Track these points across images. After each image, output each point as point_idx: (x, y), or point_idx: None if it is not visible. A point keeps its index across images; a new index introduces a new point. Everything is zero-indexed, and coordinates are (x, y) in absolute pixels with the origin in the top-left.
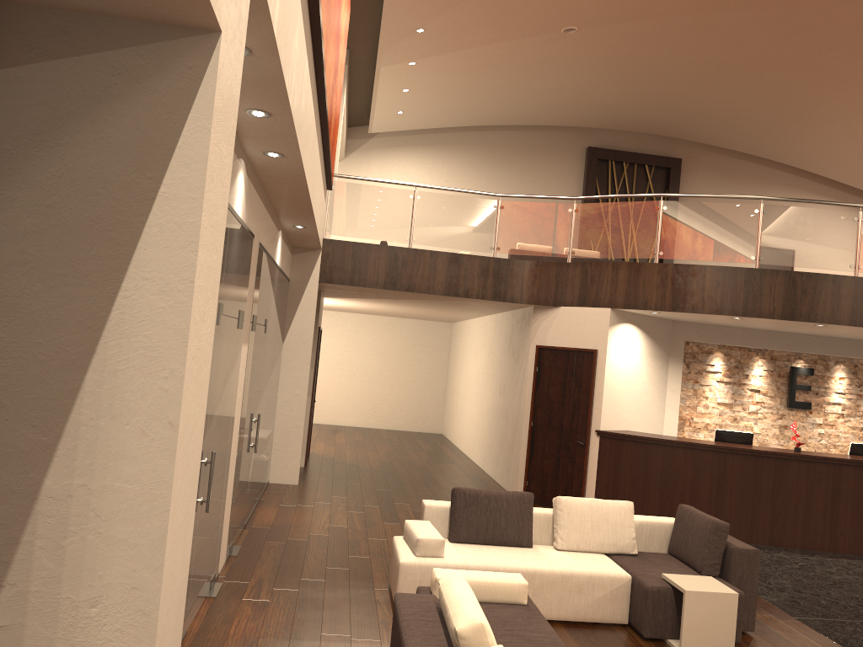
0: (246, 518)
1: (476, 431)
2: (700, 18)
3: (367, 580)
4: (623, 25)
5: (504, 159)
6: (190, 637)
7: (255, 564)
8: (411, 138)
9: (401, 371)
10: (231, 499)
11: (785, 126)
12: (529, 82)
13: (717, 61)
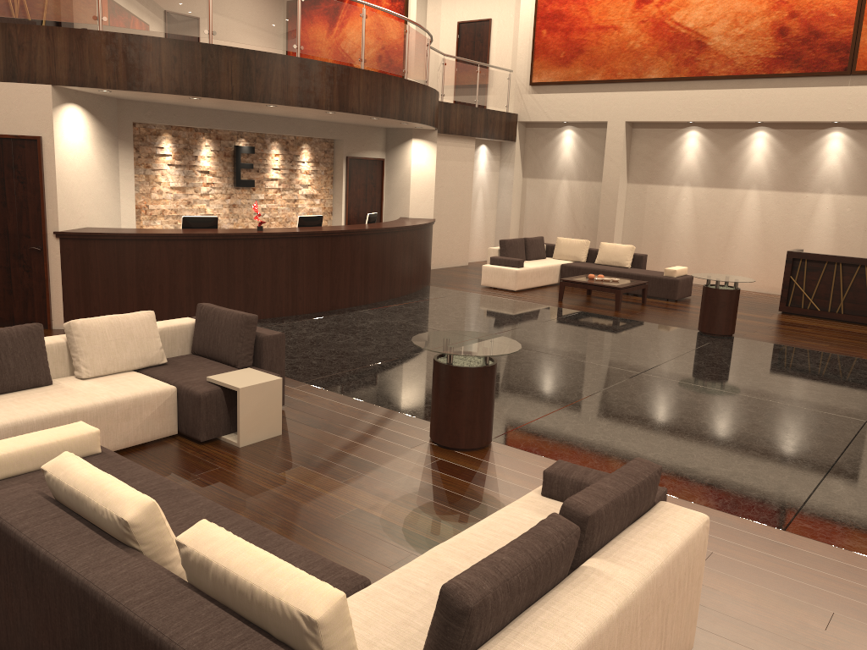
0: None
1: None
2: None
3: None
4: None
5: None
6: None
7: None
8: None
9: None
10: None
11: None
12: None
13: None
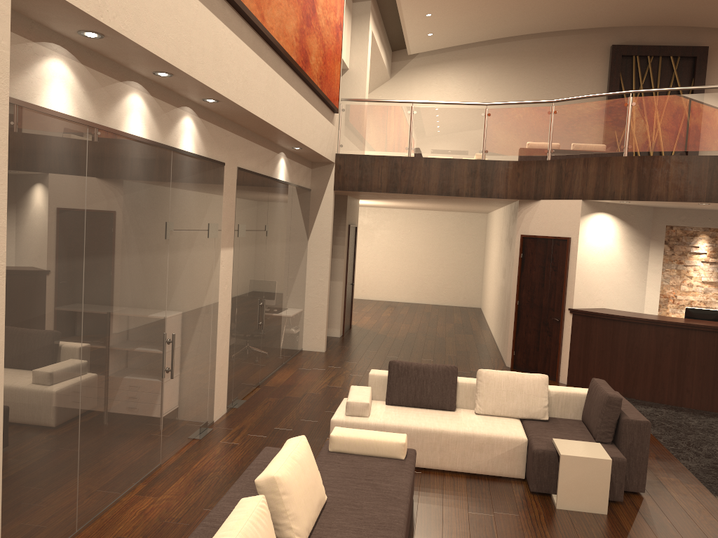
0: (261, 379)
1: (493, 307)
2: None
3: (326, 431)
4: None
5: (531, 65)
6: (162, 468)
7: (247, 415)
8: (447, 55)
9: (444, 256)
10: (227, 366)
11: None
12: None
13: None
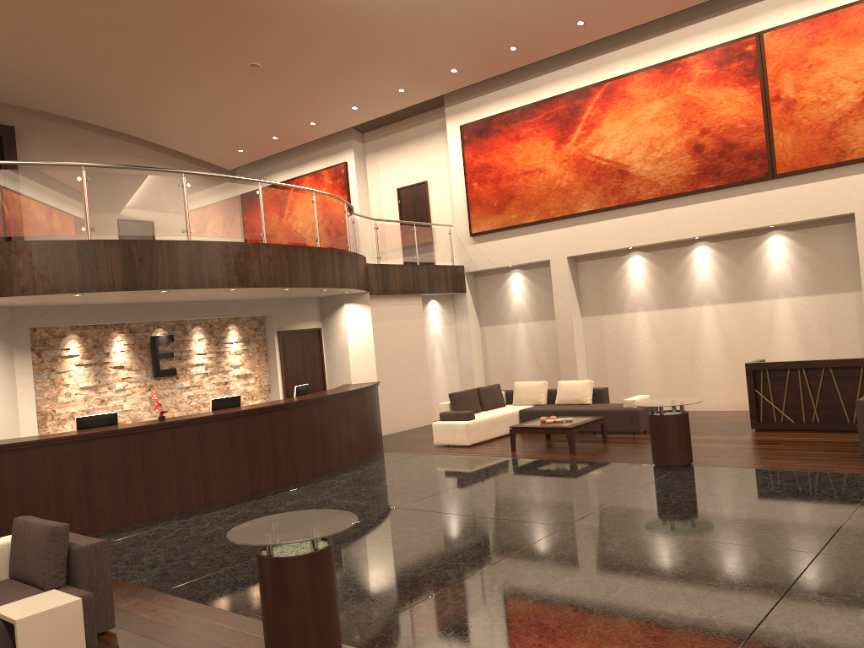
0: None
1: None
2: None
3: None
4: None
5: None
6: None
7: None
8: None
9: None
10: None
11: (120, 95)
12: None
13: (27, 17)
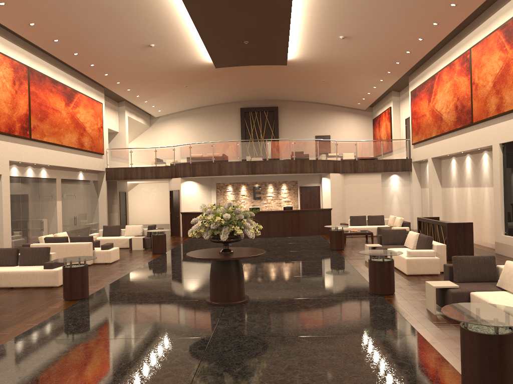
0: None
1: None
2: (223, 77)
3: None
4: (202, 82)
5: (209, 117)
6: None
7: None
8: (173, 115)
9: None
10: None
11: (299, 93)
12: (195, 96)
13: (248, 83)
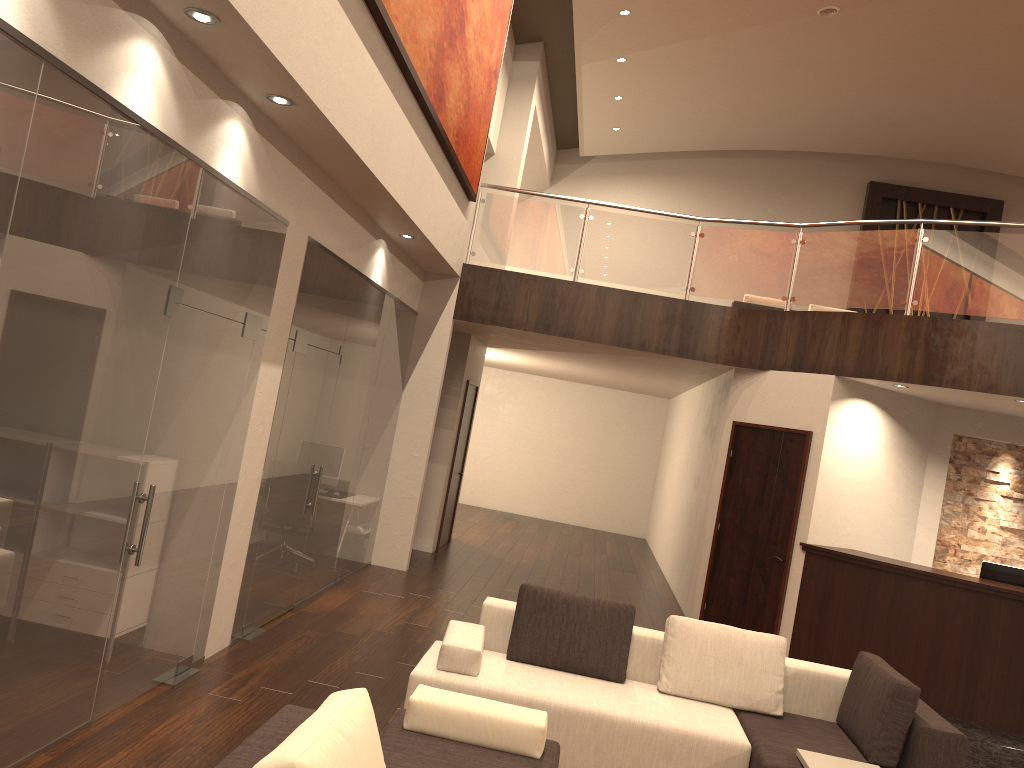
0: (298, 598)
1: (670, 536)
2: None
3: (398, 695)
4: (904, 3)
5: (753, 194)
6: (92, 729)
7: (265, 653)
8: (635, 165)
9: (599, 454)
10: (242, 565)
11: None
12: (782, 89)
13: None
